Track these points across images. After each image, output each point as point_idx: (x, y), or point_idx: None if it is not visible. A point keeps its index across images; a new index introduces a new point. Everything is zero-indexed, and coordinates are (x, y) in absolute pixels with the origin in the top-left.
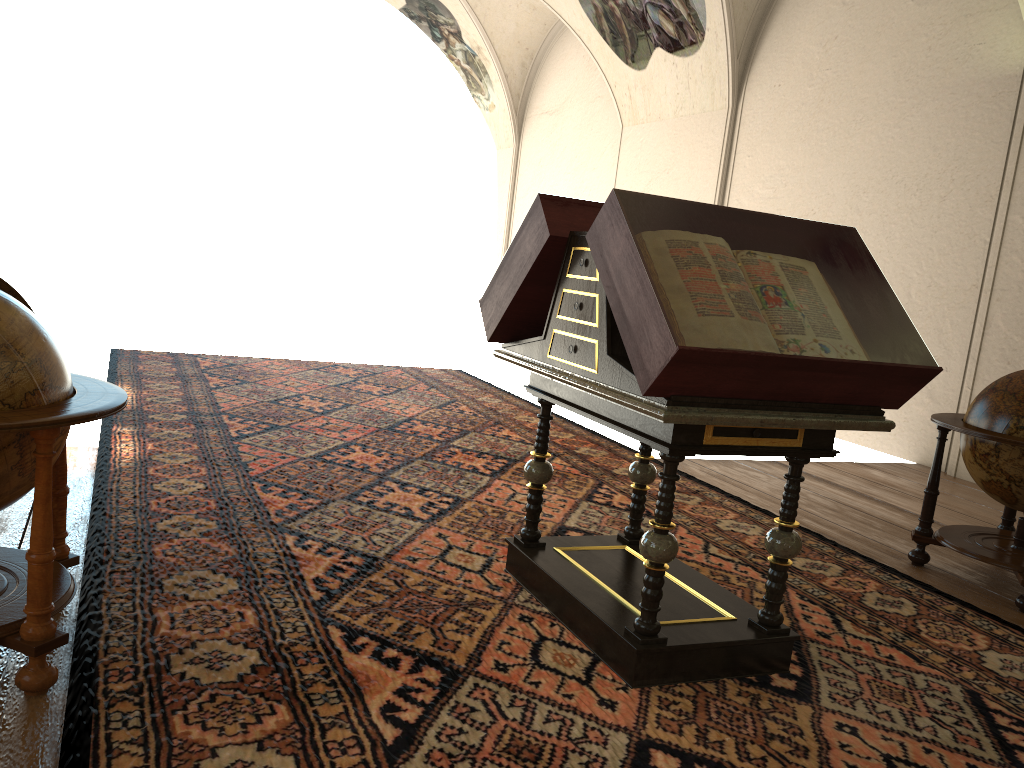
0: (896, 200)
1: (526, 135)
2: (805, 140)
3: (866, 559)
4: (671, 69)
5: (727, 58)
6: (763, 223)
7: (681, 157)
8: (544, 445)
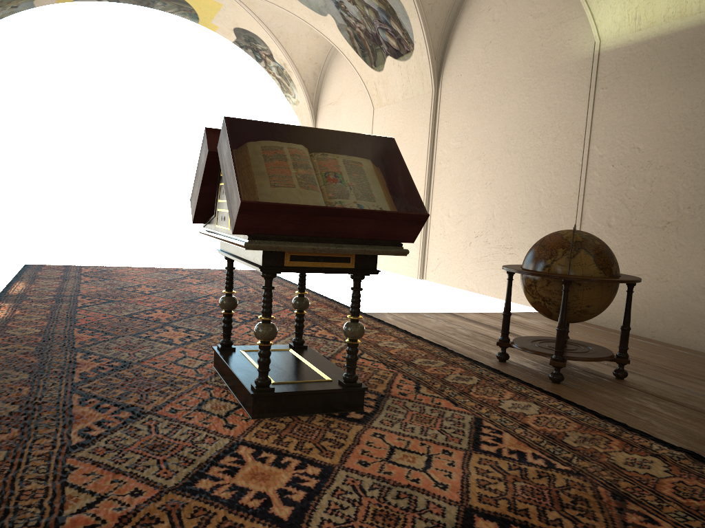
0: (529, 142)
1: (319, 119)
2: (477, 109)
3: (467, 358)
4: (397, 69)
5: (428, 60)
6: (326, 135)
7: (407, 125)
8: (230, 285)
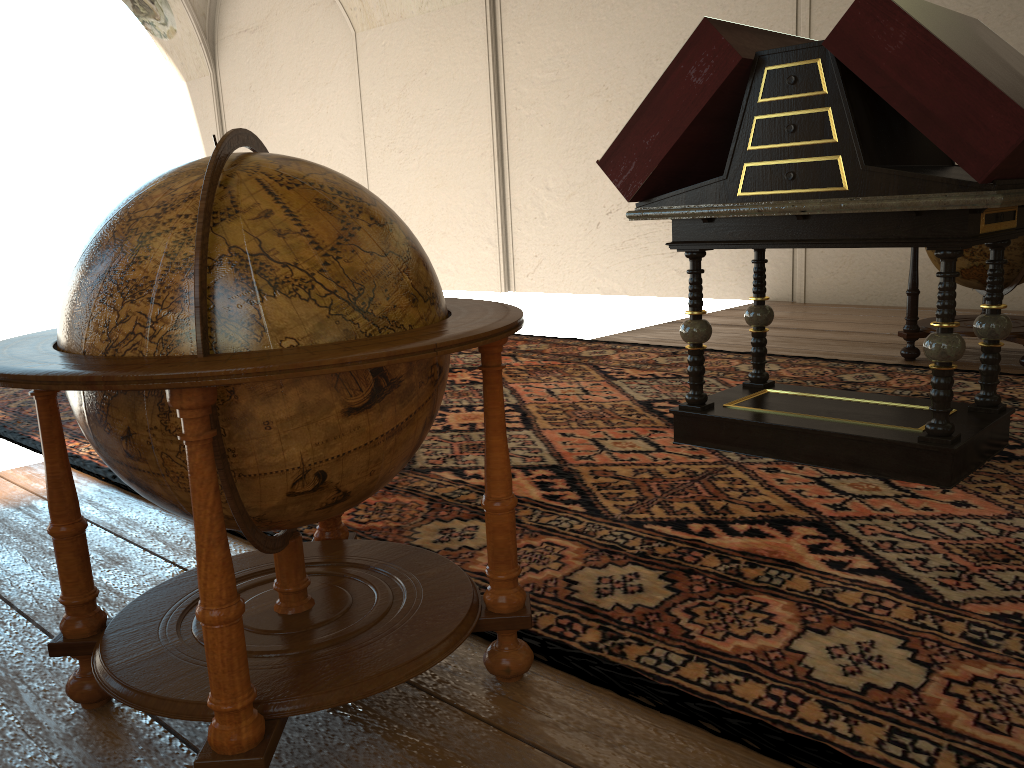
0: None
1: (223, 60)
2: (581, 17)
3: (880, 364)
4: None
5: None
6: (949, 15)
7: (439, 55)
8: (701, 301)
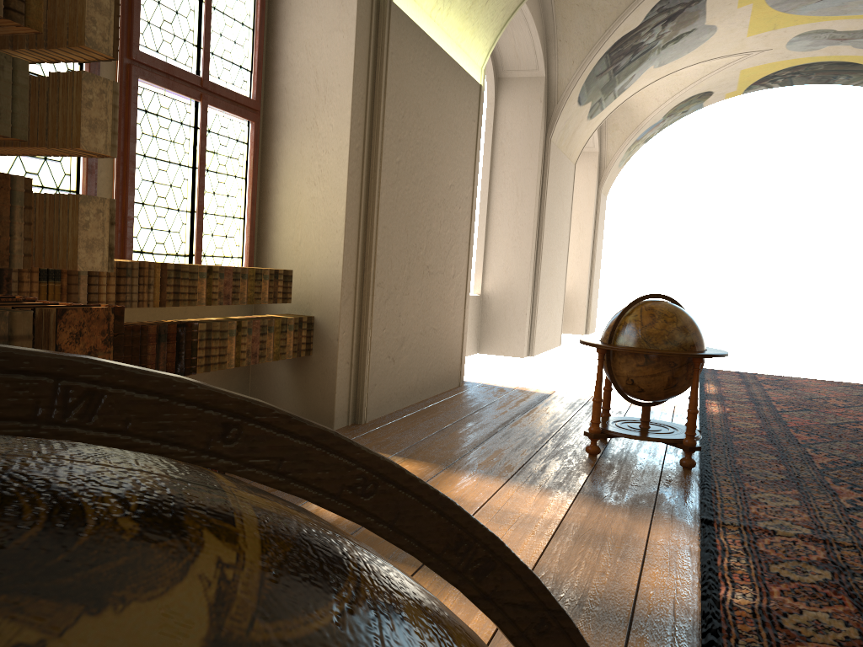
0: None
1: None
2: None
3: None
4: None
5: None
6: None
7: None
8: None
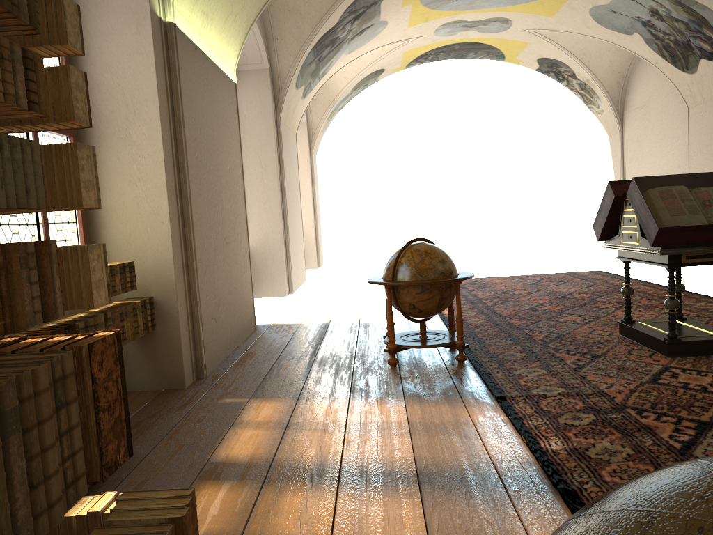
0: None
1: (626, 124)
2: None
3: None
4: (712, 69)
5: None
6: (700, 177)
7: None
8: (628, 279)
